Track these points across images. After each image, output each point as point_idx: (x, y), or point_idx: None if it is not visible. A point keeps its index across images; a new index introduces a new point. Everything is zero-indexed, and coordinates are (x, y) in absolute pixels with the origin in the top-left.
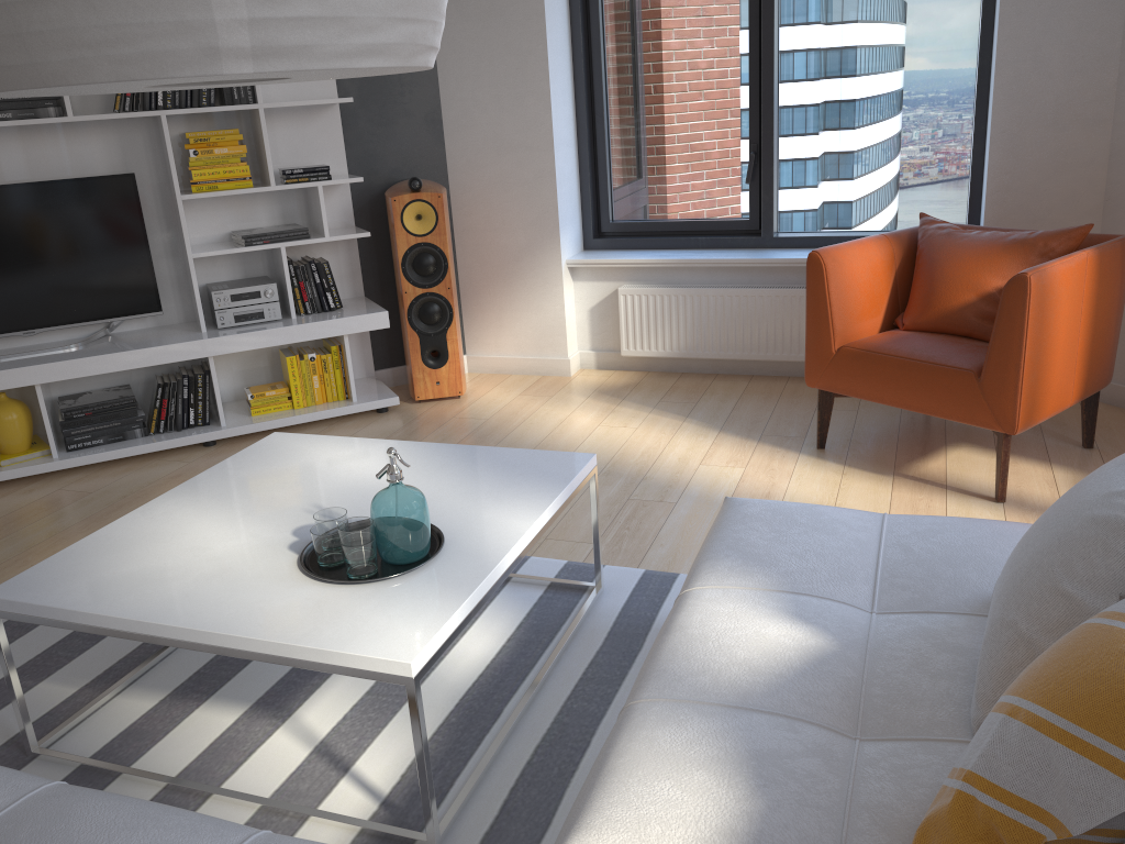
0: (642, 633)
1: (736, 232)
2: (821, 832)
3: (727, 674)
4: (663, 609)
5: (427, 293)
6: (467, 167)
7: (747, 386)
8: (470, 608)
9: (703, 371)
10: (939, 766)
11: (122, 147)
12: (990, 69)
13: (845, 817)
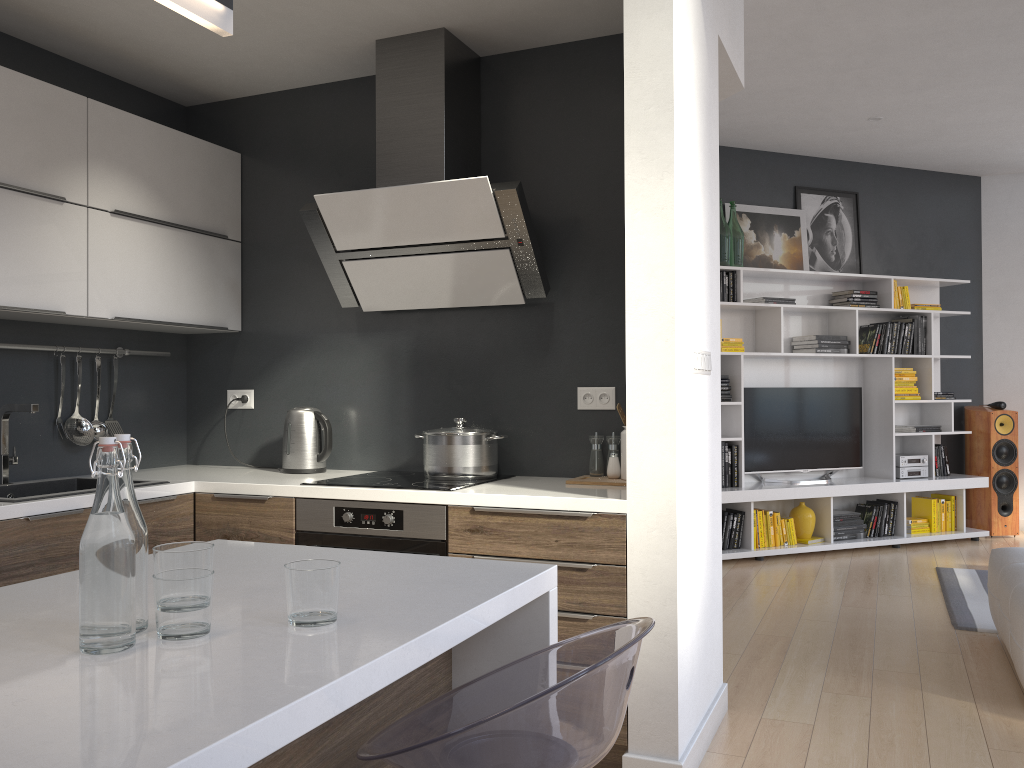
0: None
1: None
2: None
3: None
4: None
5: (1004, 469)
6: (997, 401)
7: None
8: None
9: None
10: None
11: (846, 373)
12: None
13: None
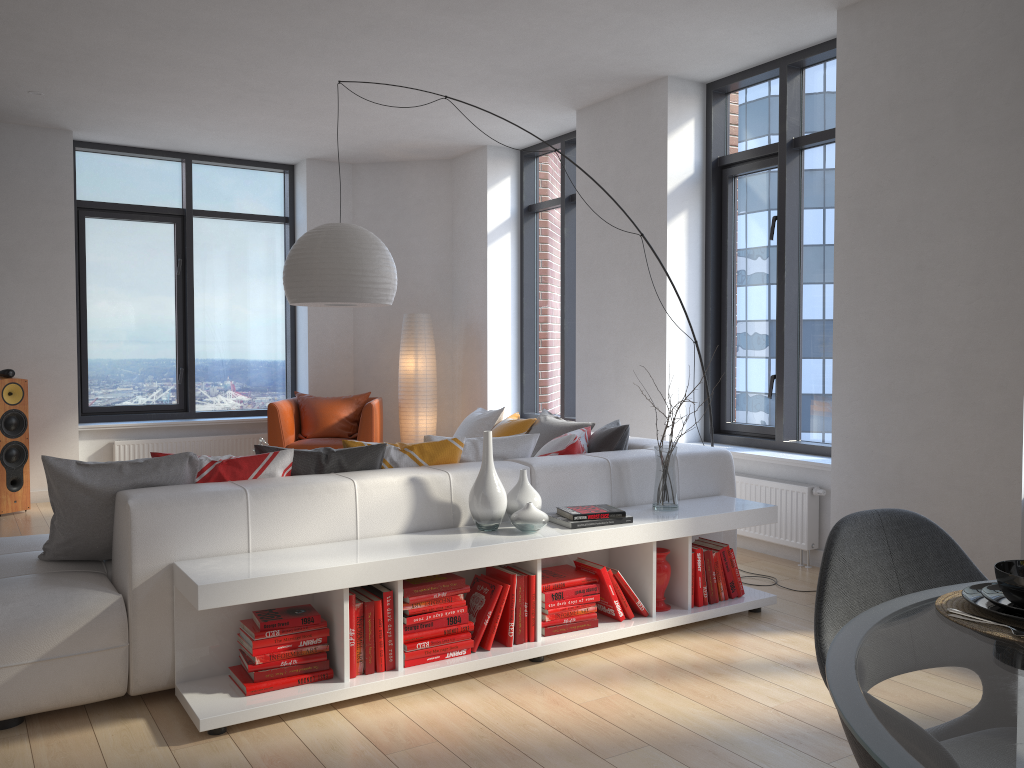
0: None
1: (170, 411)
2: None
3: None
4: None
5: (14, 441)
6: (10, 368)
7: None
8: None
9: None
10: None
11: None
12: (296, 334)
13: None
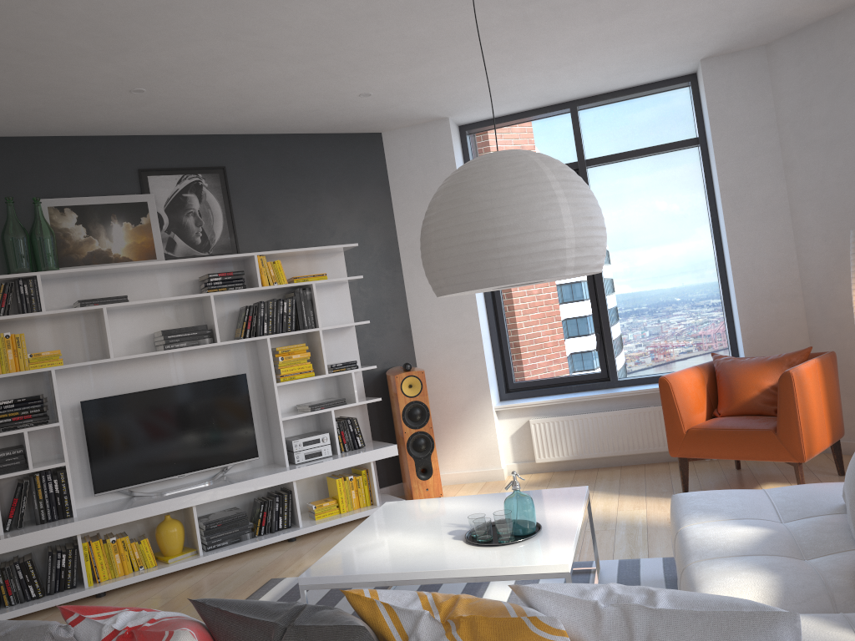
0: (636, 585)
1: (593, 380)
2: (811, 579)
3: (729, 546)
4: (641, 573)
5: (418, 432)
6: (428, 356)
7: (621, 471)
8: (575, 546)
9: (589, 467)
10: (850, 556)
11: (236, 359)
12: (726, 275)
13: (819, 574)
